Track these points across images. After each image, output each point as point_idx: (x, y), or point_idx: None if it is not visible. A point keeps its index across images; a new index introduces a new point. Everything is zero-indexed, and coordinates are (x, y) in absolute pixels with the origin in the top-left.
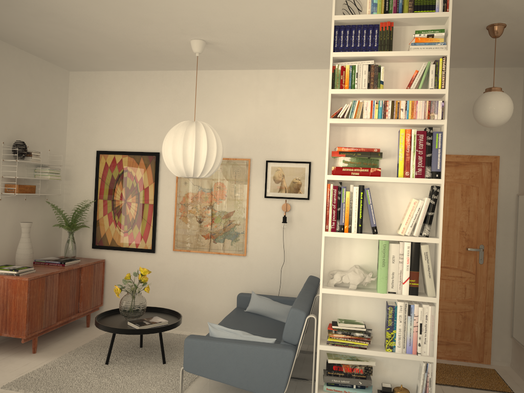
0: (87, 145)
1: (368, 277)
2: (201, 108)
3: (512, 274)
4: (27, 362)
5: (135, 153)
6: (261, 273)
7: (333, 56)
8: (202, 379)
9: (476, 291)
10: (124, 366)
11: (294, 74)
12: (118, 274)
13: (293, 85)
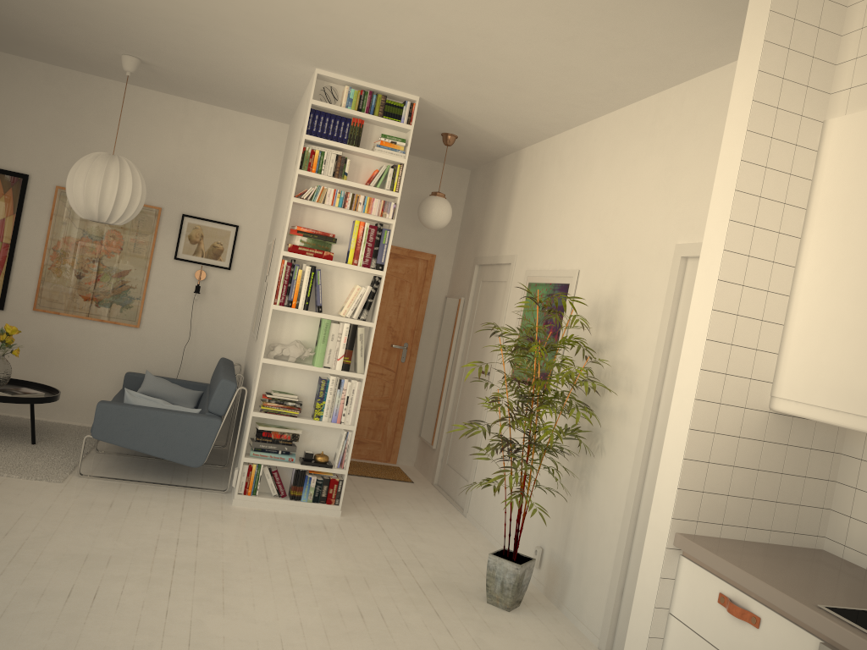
0: None
1: (307, 352)
2: (101, 128)
3: (429, 374)
4: None
5: None
6: (157, 351)
7: (306, 138)
8: (91, 459)
9: (394, 389)
10: None
11: (233, 116)
12: None
13: (230, 129)
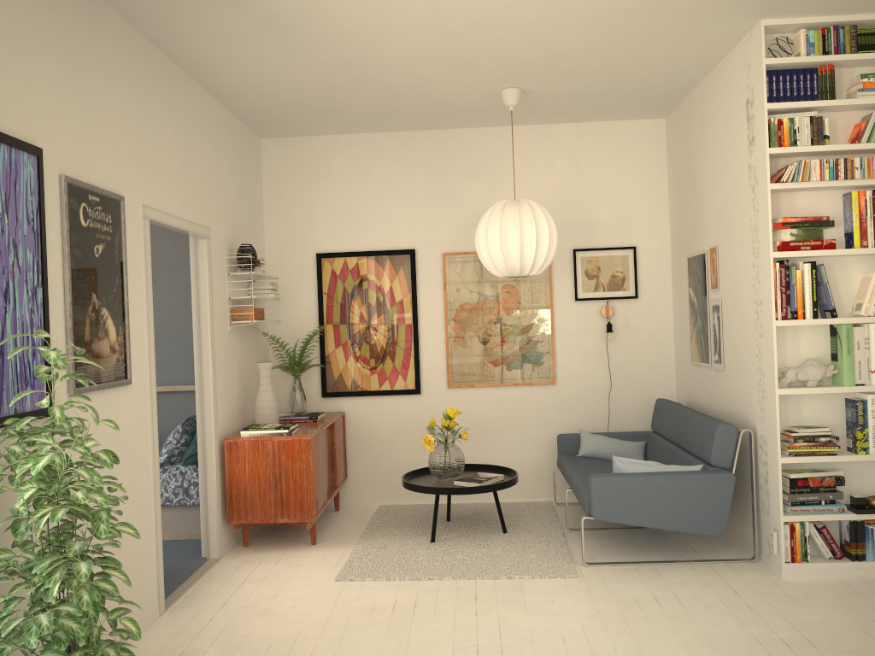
0: (299, 246)
1: (829, 370)
2: (472, 181)
3: None
4: (322, 554)
5: (377, 252)
6: (579, 405)
7: (768, 107)
8: (574, 541)
9: None
10: (460, 541)
11: (601, 128)
12: (366, 431)
13: (602, 143)
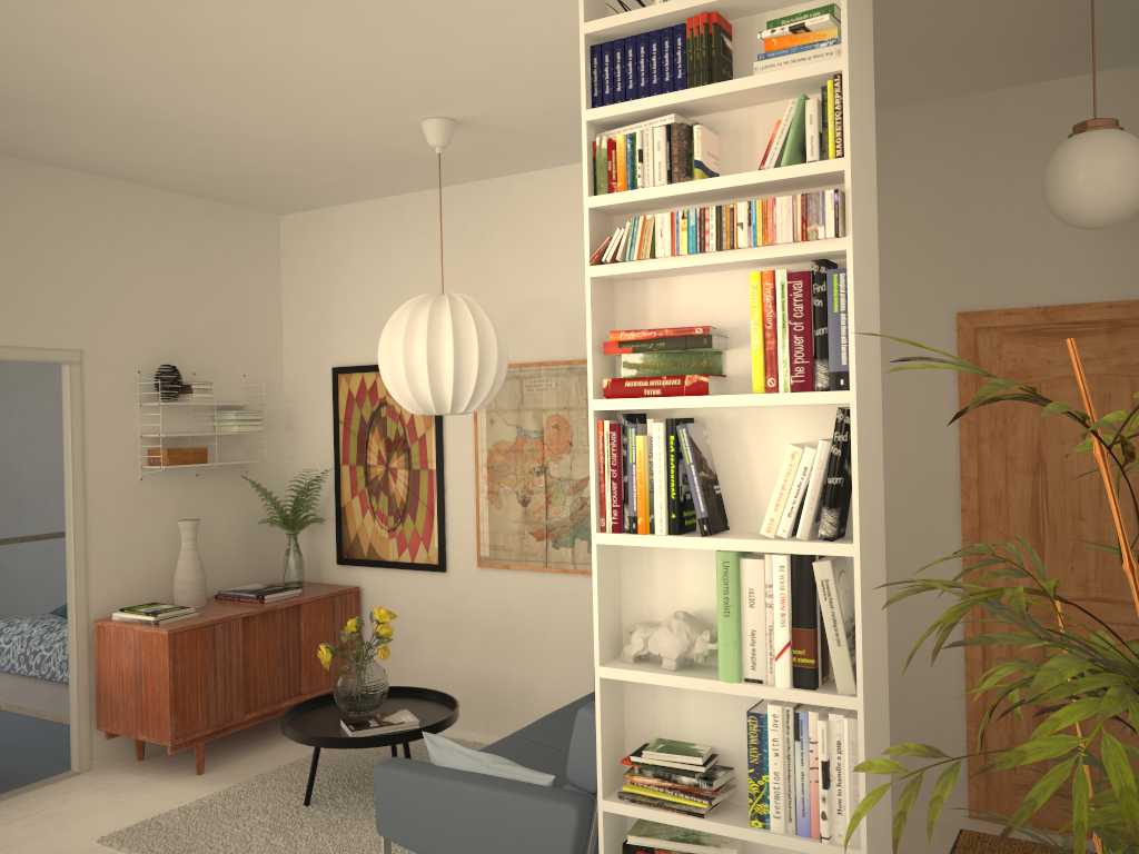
0: (316, 358)
1: (700, 642)
2: (512, 257)
3: None
4: (176, 792)
5: None
6: None
7: (588, 118)
8: None
9: None
10: (335, 812)
11: None
12: None
13: None
